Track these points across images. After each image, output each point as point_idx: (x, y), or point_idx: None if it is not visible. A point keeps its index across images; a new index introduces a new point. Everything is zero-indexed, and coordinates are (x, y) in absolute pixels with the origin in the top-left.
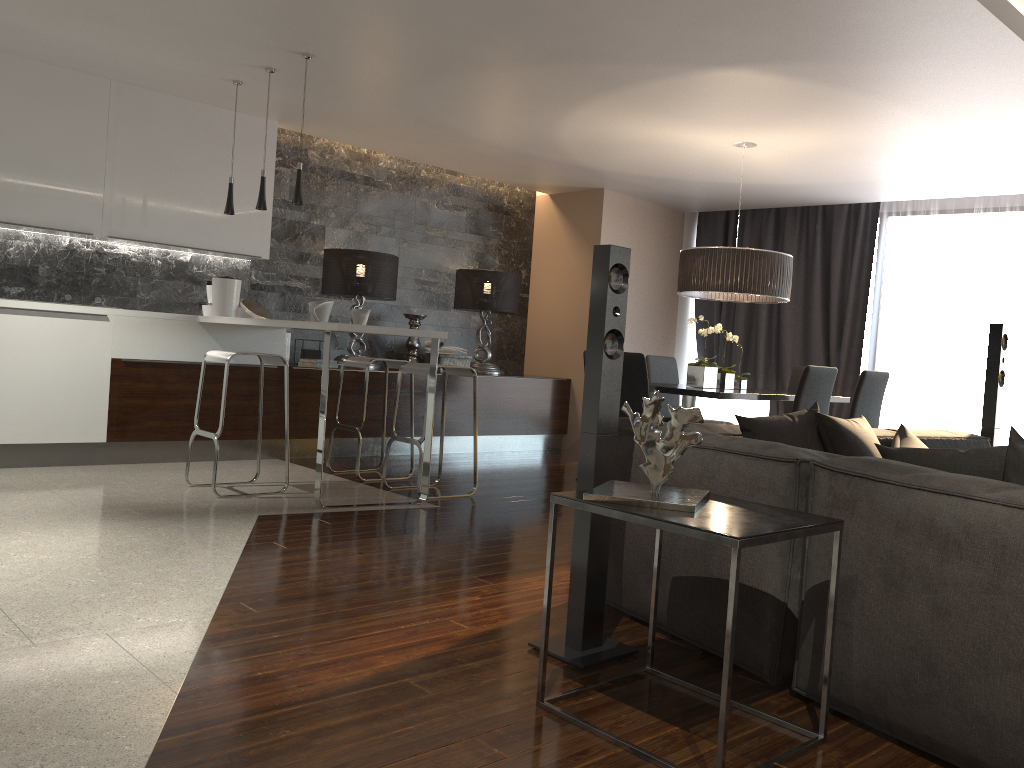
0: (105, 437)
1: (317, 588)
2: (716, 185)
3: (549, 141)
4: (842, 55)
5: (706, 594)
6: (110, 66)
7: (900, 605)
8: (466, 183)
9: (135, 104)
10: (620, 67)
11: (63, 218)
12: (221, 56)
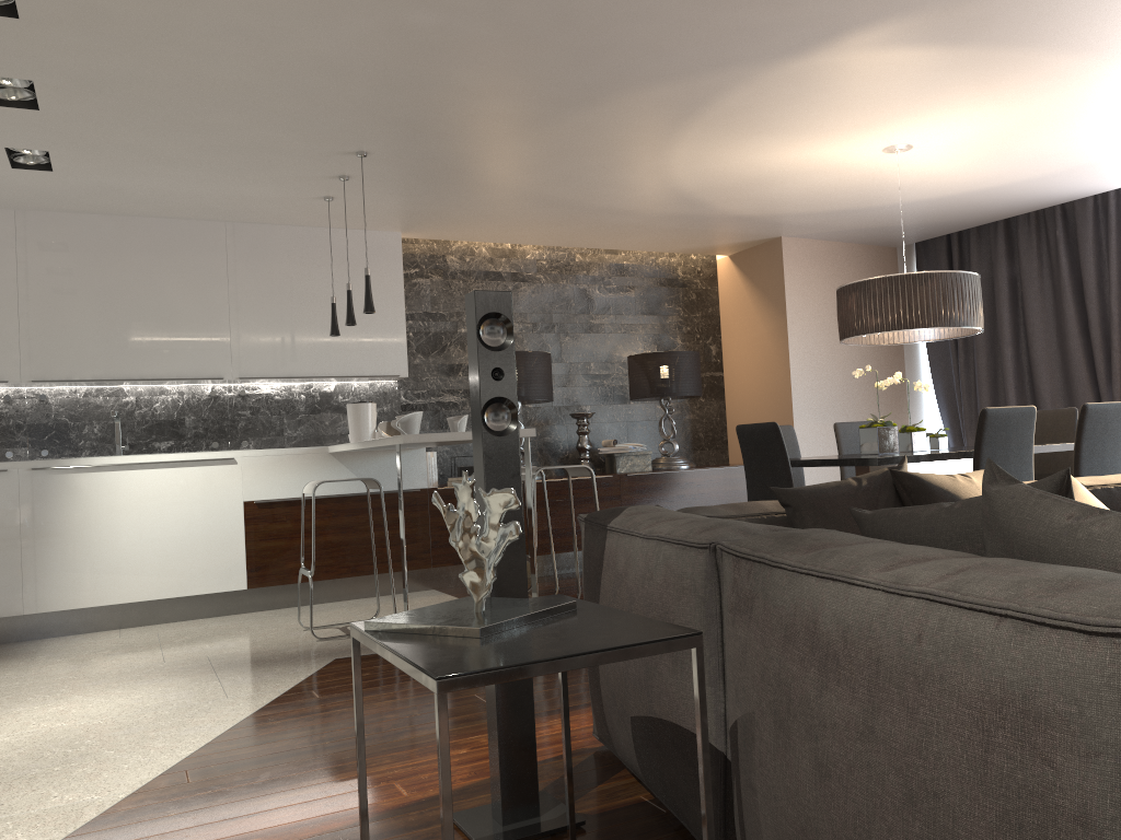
0: (245, 584)
1: (291, 747)
2: (905, 206)
3: (676, 194)
4: (923, 1)
5: (654, 741)
6: (212, 208)
7: (788, 760)
8: (630, 260)
9: (252, 241)
10: (676, 86)
11: (193, 366)
12: (291, 174)
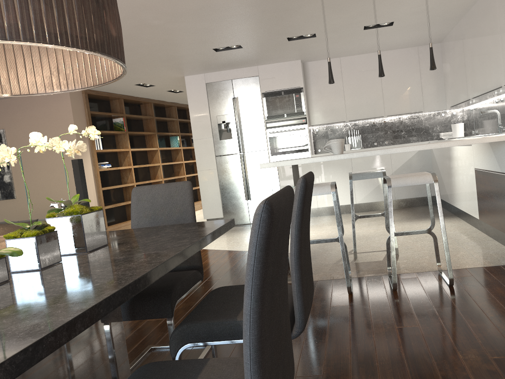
0: (478, 216)
1: None
2: None
3: None
4: None
5: None
6: None
7: None
8: None
9: None
10: None
11: (495, 81)
12: None
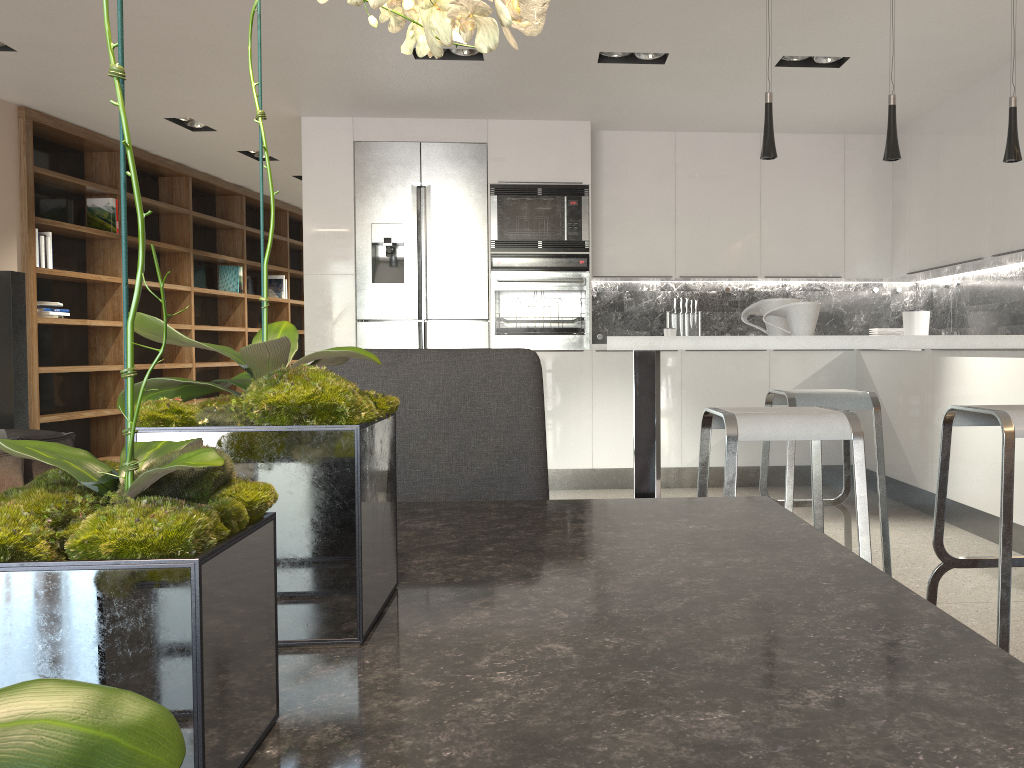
0: None
1: None
2: None
3: None
4: None
5: None
6: None
7: None
8: None
9: None
10: None
11: None
12: None
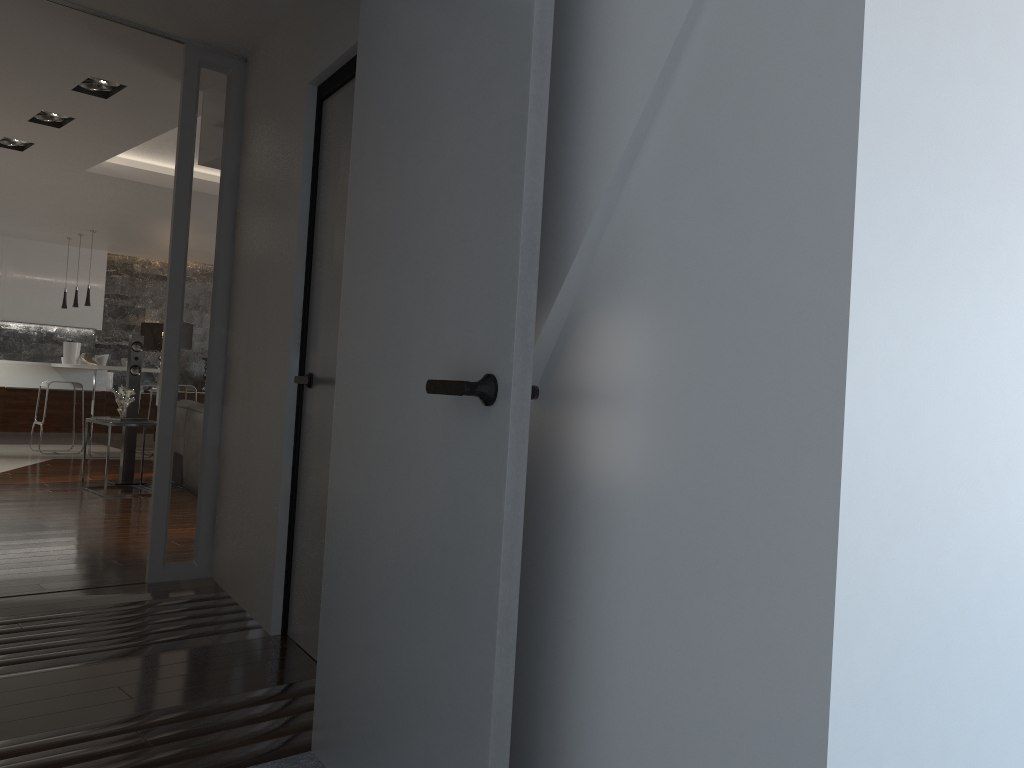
0: None
1: (46, 472)
2: None
3: None
4: None
5: None
6: (0, 232)
7: None
8: None
9: (18, 248)
10: None
11: None
12: (52, 230)
